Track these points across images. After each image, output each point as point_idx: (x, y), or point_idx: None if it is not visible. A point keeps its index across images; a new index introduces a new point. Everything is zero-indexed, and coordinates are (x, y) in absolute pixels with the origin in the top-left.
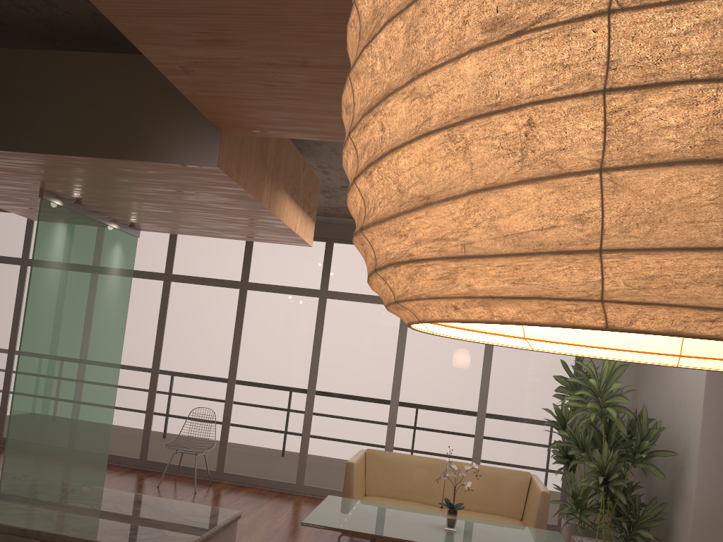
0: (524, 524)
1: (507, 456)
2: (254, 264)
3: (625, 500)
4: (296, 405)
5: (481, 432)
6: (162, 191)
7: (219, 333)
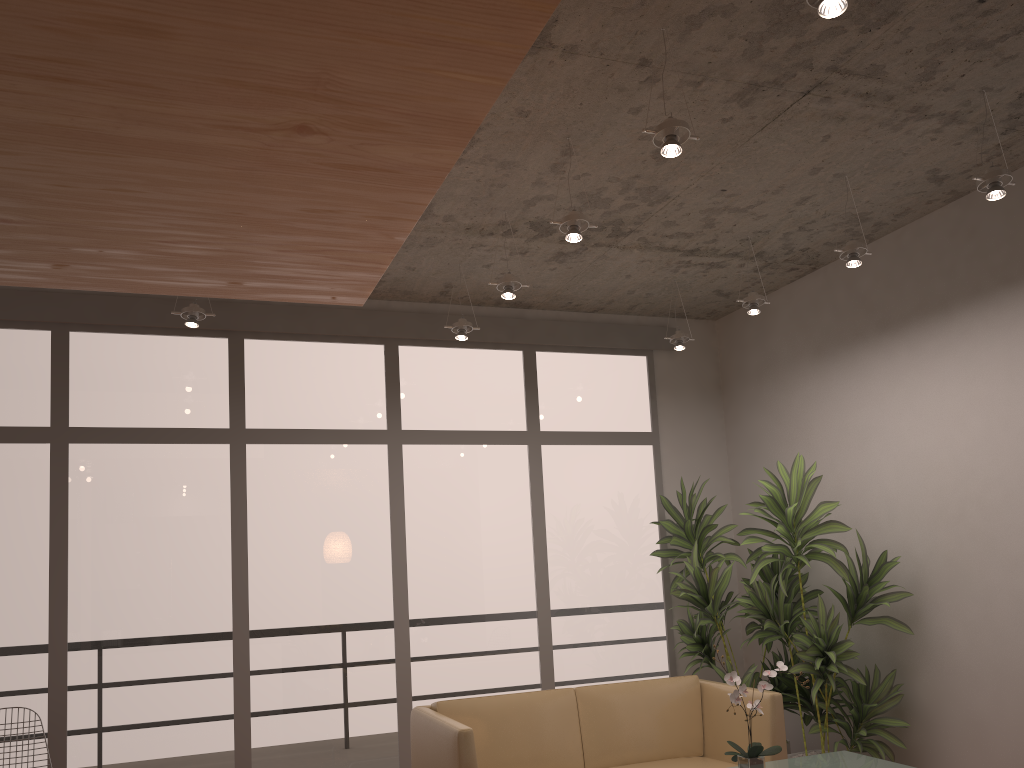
0: (726, 760)
1: (591, 666)
2: (78, 389)
3: (861, 678)
4: (214, 659)
5: (548, 636)
6: (223, 93)
7: (14, 541)
